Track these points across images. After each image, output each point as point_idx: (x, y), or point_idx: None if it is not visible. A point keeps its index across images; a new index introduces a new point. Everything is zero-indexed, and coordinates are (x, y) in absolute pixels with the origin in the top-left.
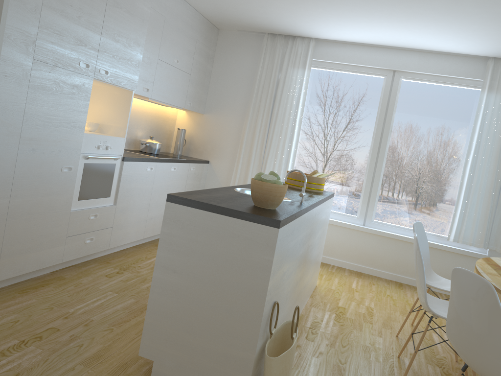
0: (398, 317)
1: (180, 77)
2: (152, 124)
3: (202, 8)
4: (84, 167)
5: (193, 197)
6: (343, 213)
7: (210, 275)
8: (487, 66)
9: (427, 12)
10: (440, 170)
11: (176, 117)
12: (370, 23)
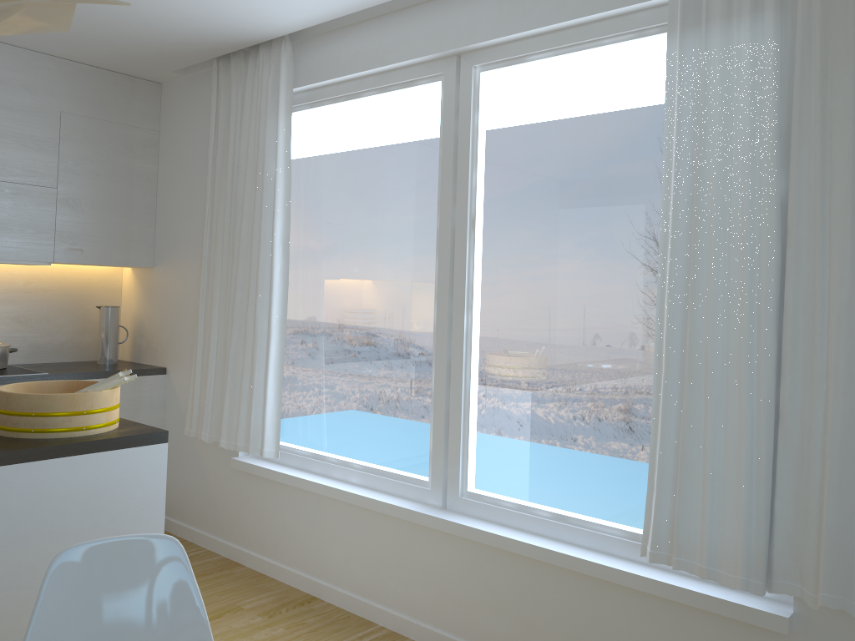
0: None
1: (8, 197)
2: (21, 307)
3: (28, 42)
4: None
5: None
6: (400, 474)
7: None
8: None
9: None
10: (612, 317)
11: (120, 284)
12: None
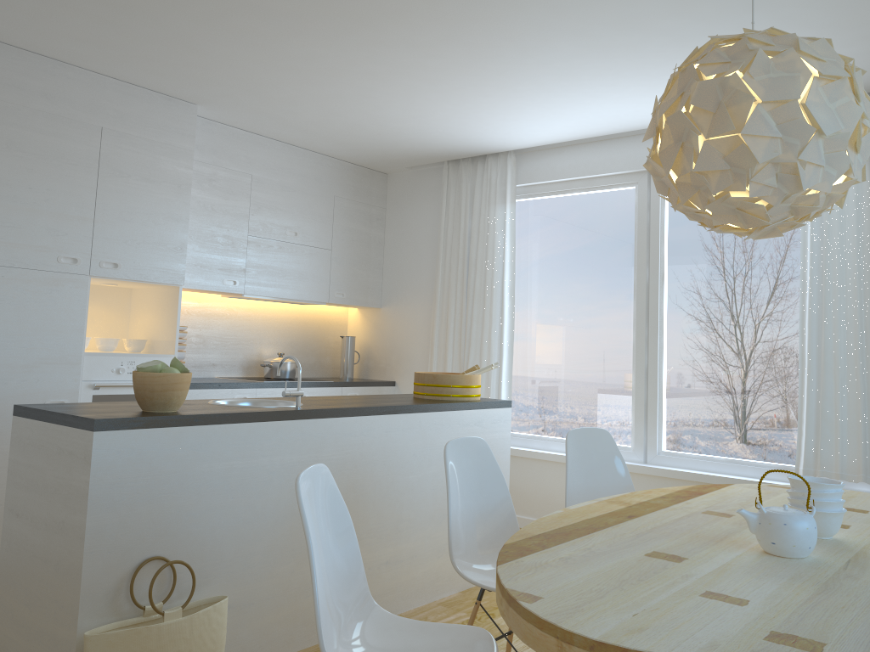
0: None
1: (306, 256)
2: (292, 335)
3: (324, 149)
4: (93, 401)
5: (49, 406)
6: None
7: (43, 515)
8: None
9: (576, 63)
10: (764, 336)
11: (346, 320)
12: (537, 104)
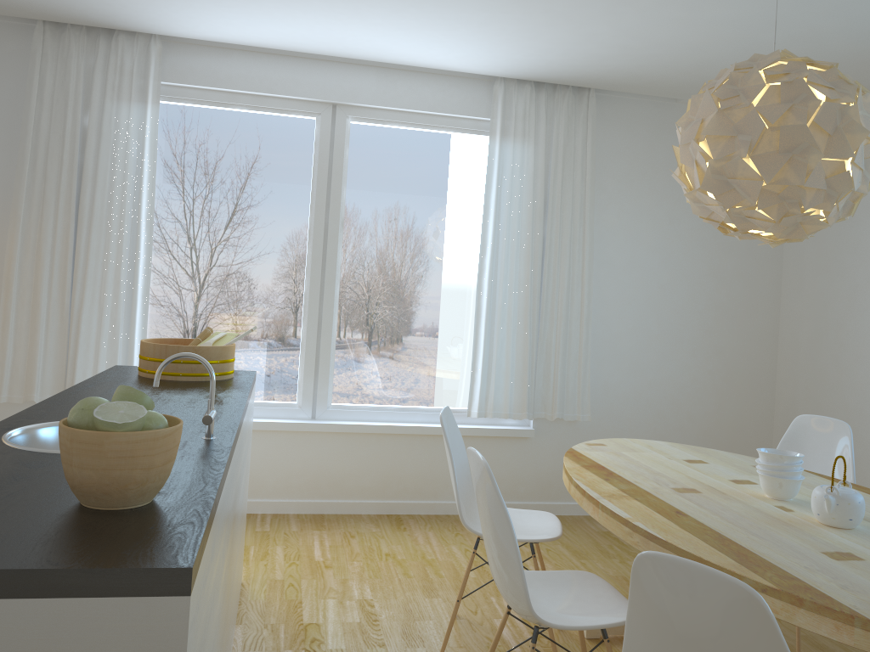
0: (425, 603)
1: None
2: None
3: None
4: None
5: None
6: (268, 402)
7: None
8: (493, 94)
9: None
10: (438, 289)
11: None
12: (286, 1)
